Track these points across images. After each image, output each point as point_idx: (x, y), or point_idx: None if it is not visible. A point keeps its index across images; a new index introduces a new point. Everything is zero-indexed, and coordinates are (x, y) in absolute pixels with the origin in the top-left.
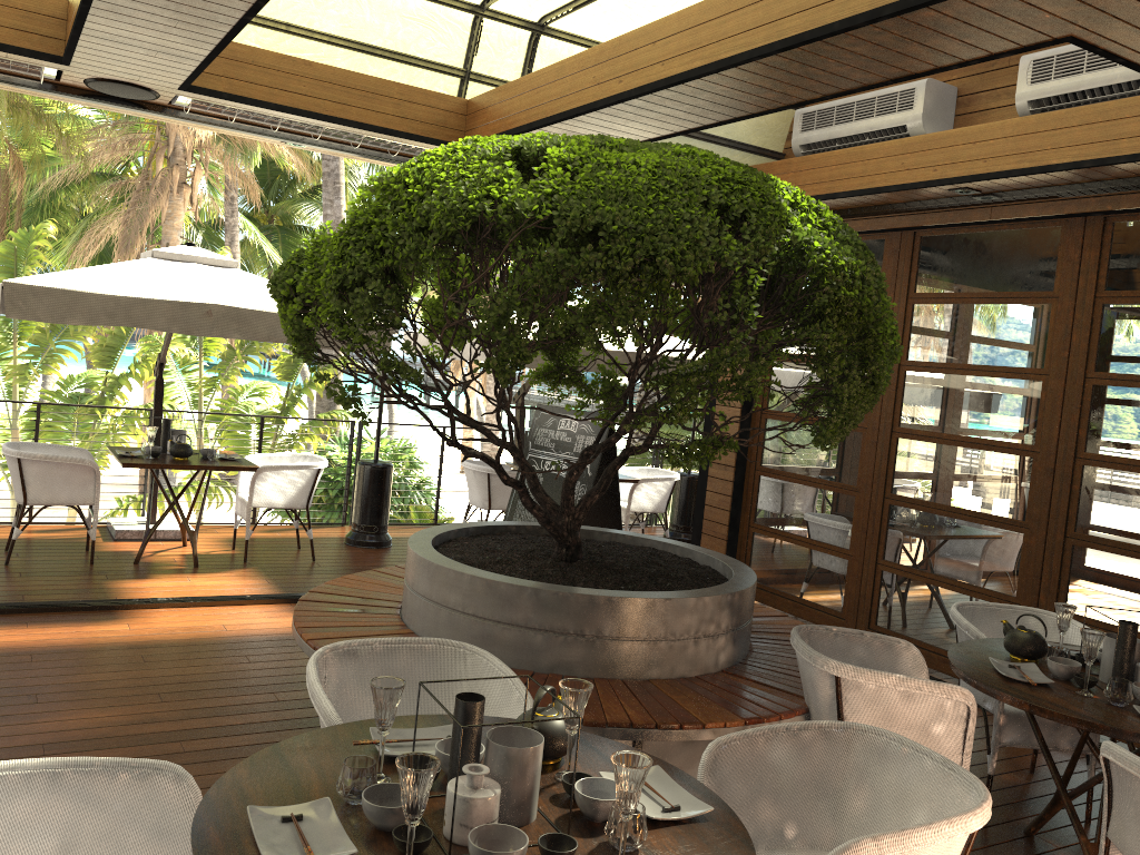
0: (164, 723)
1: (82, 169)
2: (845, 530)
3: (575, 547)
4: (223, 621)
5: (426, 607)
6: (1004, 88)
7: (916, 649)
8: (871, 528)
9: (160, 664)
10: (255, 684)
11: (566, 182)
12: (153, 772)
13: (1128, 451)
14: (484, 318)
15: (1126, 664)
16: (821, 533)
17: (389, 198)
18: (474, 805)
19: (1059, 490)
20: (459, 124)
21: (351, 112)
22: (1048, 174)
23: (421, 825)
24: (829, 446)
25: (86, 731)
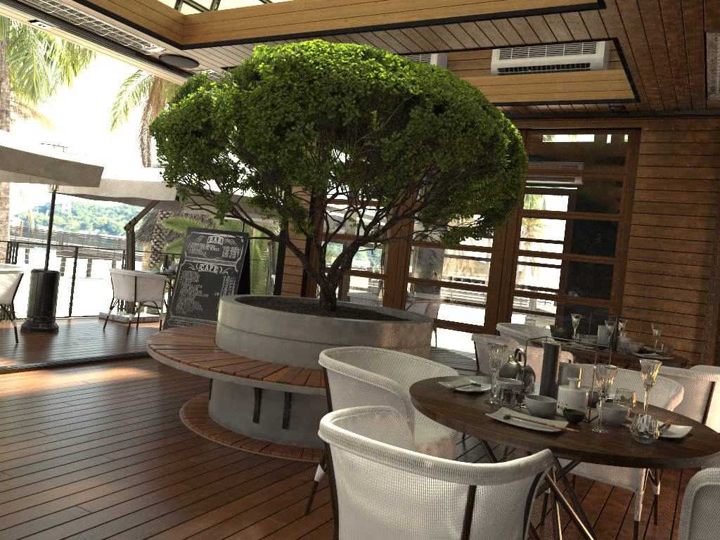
0: (71, 446)
1: None
2: (379, 299)
3: (335, 301)
4: (11, 384)
5: (270, 342)
6: (475, 60)
7: (517, 342)
8: (396, 297)
9: (7, 413)
10: (97, 417)
11: (412, 75)
12: (387, 412)
13: (540, 248)
14: (392, 151)
15: (615, 336)
16: (362, 302)
17: (299, 71)
18: (586, 395)
19: (506, 269)
20: (179, 30)
21: (116, 9)
22: (513, 106)
23: (568, 409)
24: (480, 238)
25: (22, 460)
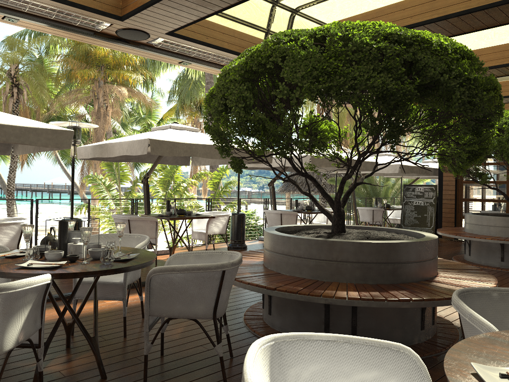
0: None
1: (60, 110)
2: (503, 213)
3: None
4: None
5: (505, 229)
6: None
7: None
8: None
9: None
10: None
11: None
12: None
13: None
14: None
15: None
16: None
17: None
18: None
19: None
20: None
21: None
22: None
23: None
24: None
25: None
